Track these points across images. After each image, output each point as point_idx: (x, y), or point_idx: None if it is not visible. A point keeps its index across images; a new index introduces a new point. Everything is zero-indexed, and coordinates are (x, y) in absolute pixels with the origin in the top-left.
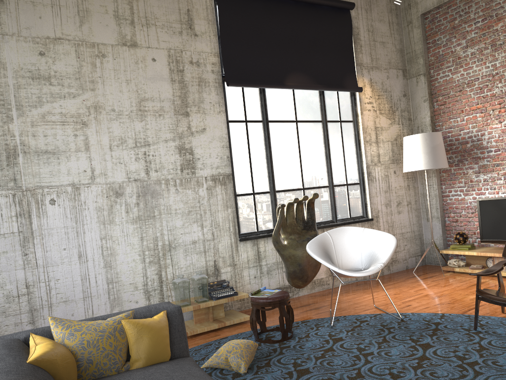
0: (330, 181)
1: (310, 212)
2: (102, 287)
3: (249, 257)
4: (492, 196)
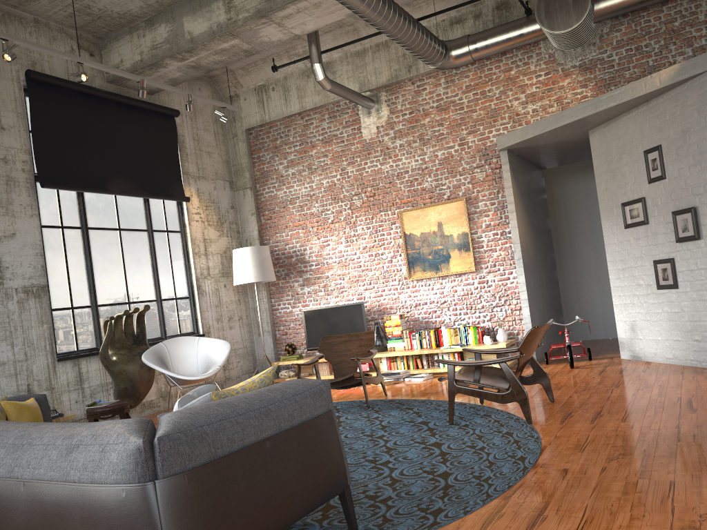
0: (158, 294)
1: (140, 326)
2: None
3: (69, 379)
4: (315, 307)
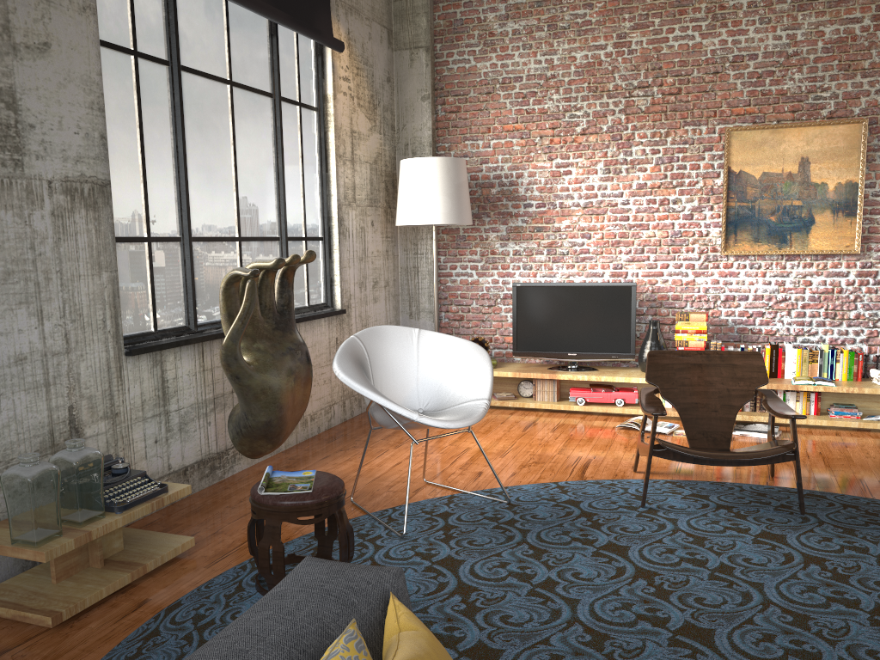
0: (283, 228)
1: (287, 292)
2: None
3: (145, 393)
4: (525, 280)
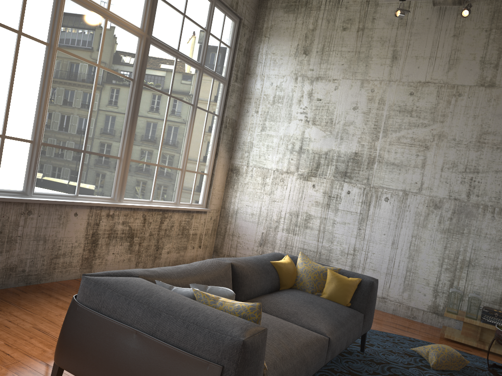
0: None
1: None
2: (401, 272)
3: None
4: None
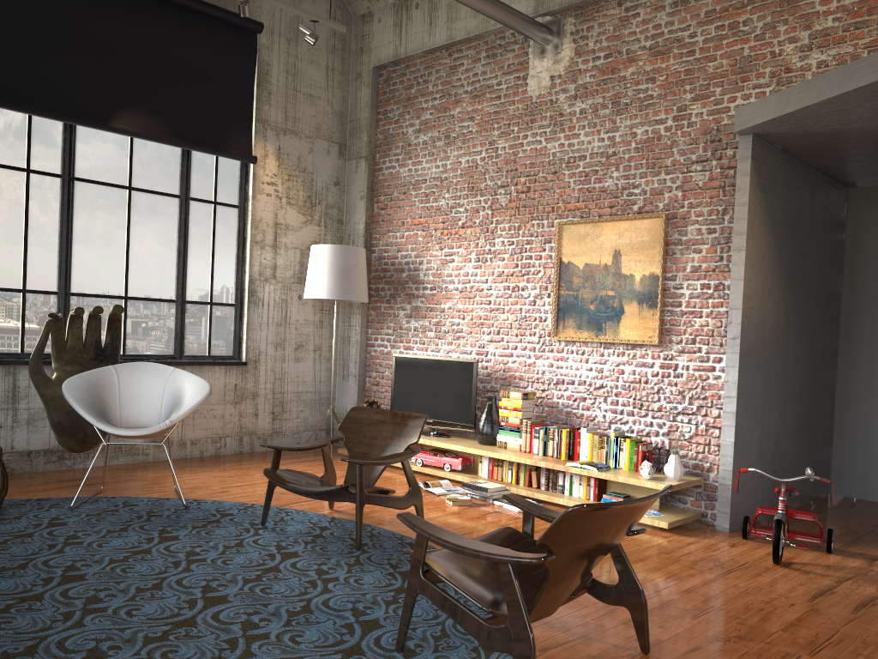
0: (180, 293)
1: (112, 334)
2: None
3: None
4: (420, 354)
